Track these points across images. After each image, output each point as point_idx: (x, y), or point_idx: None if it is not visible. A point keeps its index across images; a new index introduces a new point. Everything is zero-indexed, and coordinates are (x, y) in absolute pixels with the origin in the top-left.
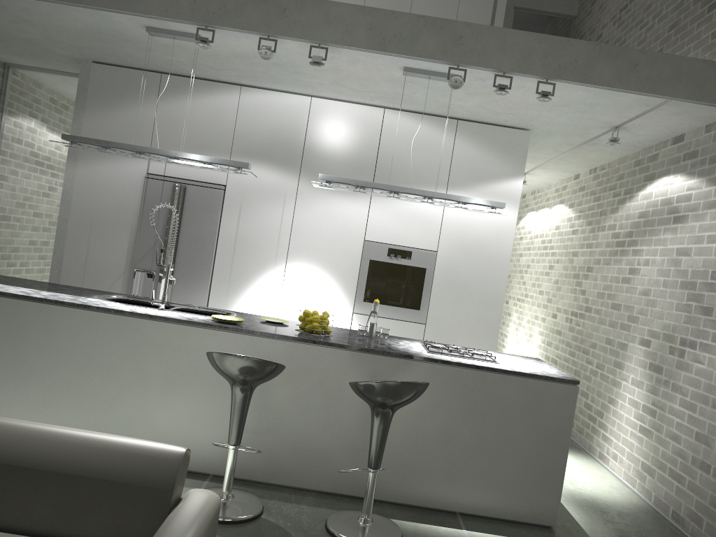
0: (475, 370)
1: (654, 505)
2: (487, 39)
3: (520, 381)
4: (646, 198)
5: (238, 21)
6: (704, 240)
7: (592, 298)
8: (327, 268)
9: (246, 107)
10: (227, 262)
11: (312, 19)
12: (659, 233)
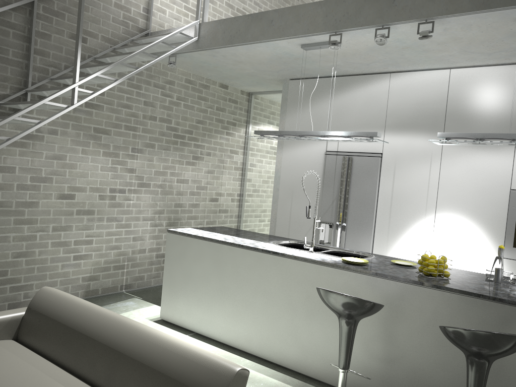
0: None
1: None
2: None
3: None
4: None
5: (357, 21)
6: None
7: None
8: (474, 217)
9: (395, 89)
10: (386, 214)
11: (417, 0)
12: None
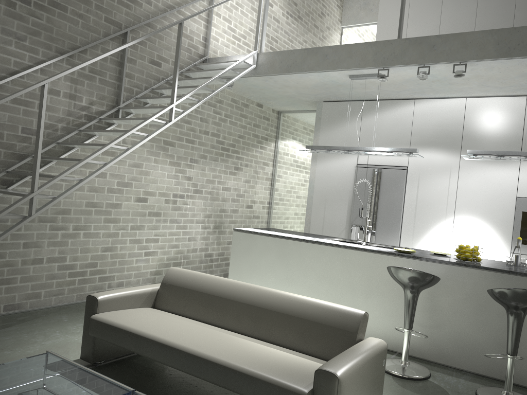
0: None
1: None
2: None
3: None
4: None
5: (403, 60)
6: None
7: None
8: (486, 219)
9: (419, 112)
10: (411, 218)
11: (453, 47)
12: None
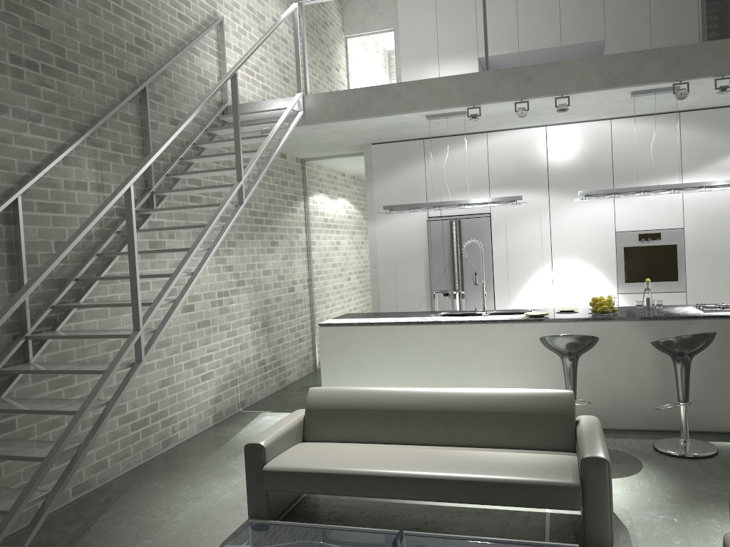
0: None
1: None
2: (701, 53)
3: None
4: None
5: (496, 95)
6: None
7: None
8: (587, 261)
9: (494, 148)
10: (503, 272)
11: (552, 78)
12: None
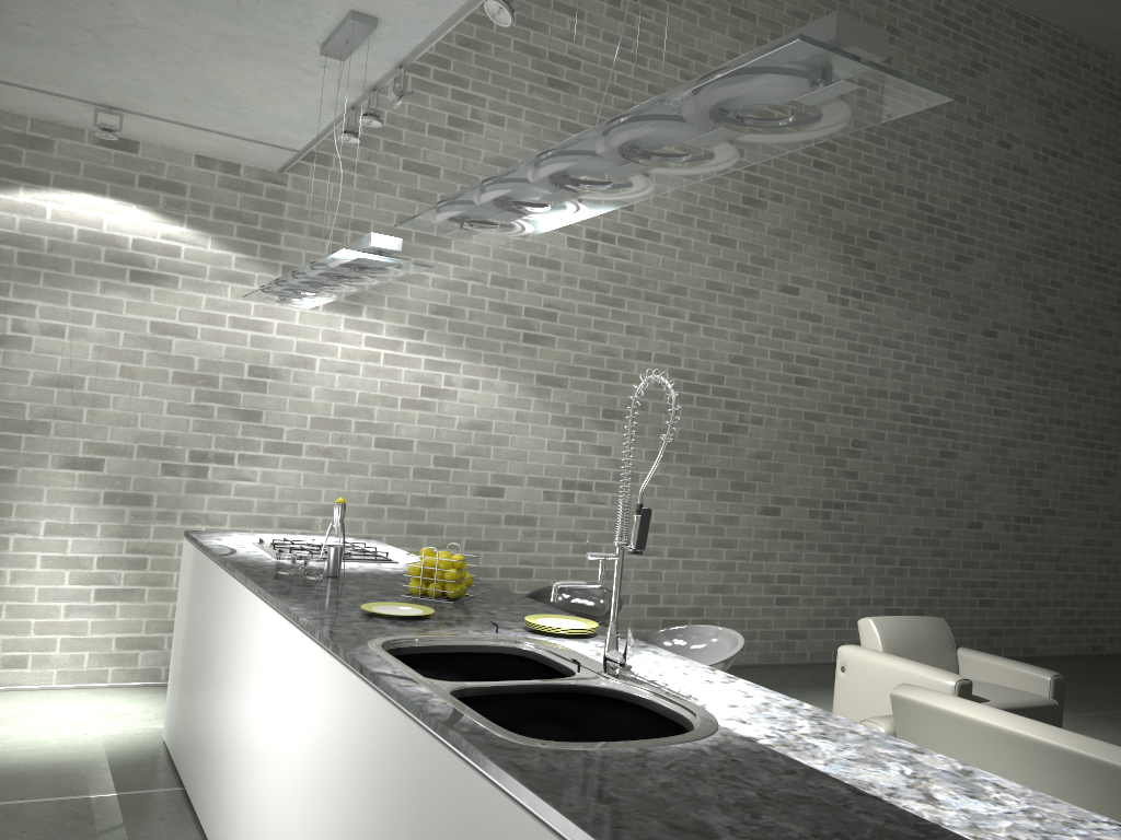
0: None
1: None
2: None
3: None
4: (20, 211)
5: None
6: (225, 323)
7: None
8: None
9: None
10: None
11: None
12: (90, 287)
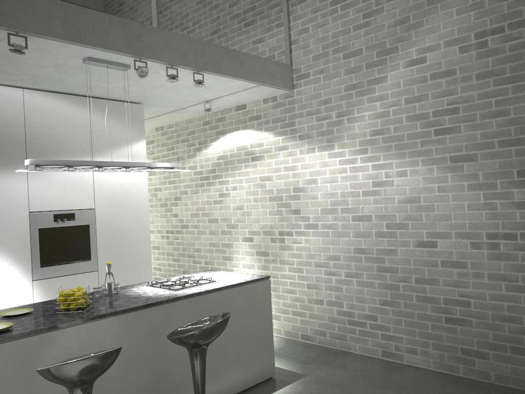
0: (217, 292)
1: (285, 336)
2: (157, 38)
3: (242, 288)
4: (222, 146)
5: None
6: (281, 170)
7: (187, 218)
8: None
9: None
10: None
11: (6, 6)
12: (241, 168)
